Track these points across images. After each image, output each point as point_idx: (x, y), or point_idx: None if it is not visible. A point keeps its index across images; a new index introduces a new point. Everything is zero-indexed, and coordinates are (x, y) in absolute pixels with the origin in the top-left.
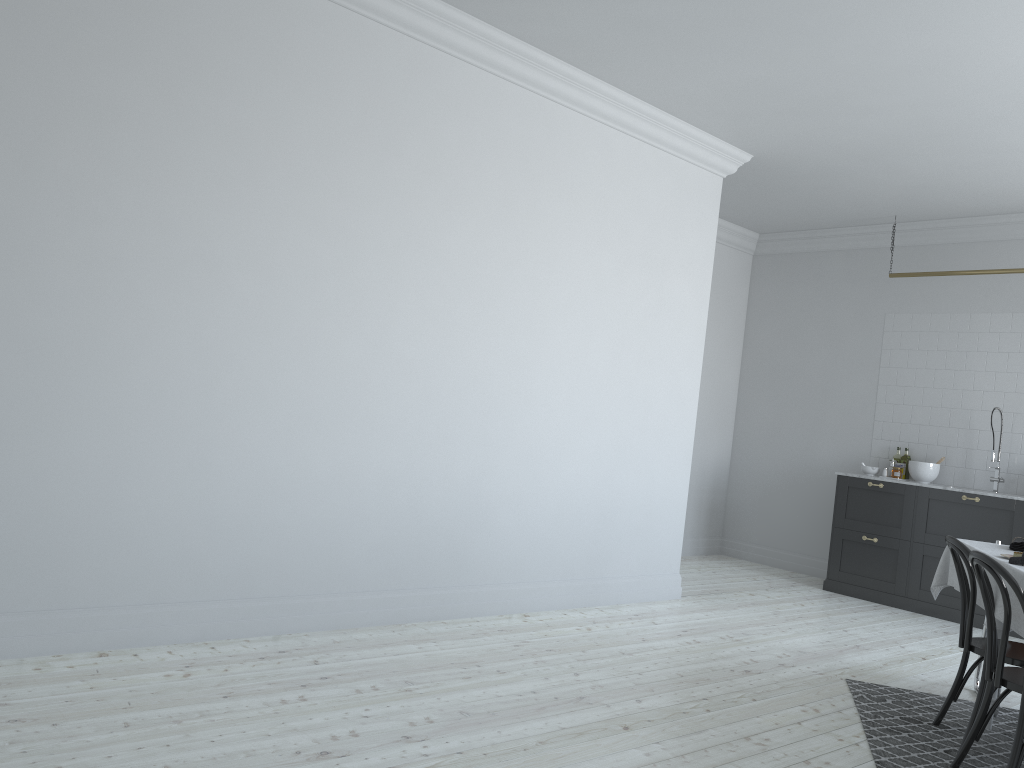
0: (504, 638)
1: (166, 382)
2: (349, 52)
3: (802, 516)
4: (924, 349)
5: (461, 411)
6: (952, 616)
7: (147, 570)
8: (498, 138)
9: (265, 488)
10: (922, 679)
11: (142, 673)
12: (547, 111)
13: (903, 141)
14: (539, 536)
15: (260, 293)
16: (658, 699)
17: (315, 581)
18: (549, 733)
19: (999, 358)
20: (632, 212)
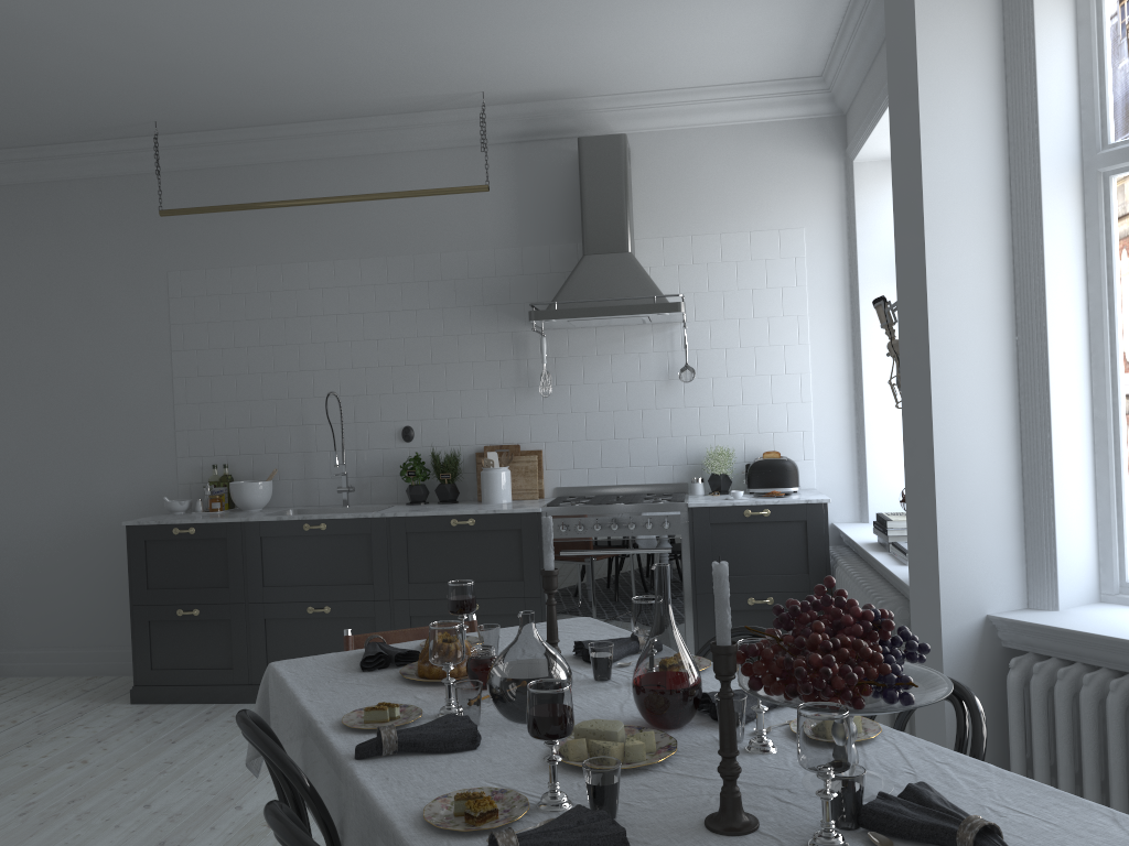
0: None
1: None
2: None
3: (93, 590)
4: (229, 320)
5: None
6: None
7: None
8: None
9: None
10: None
11: None
12: None
13: None
14: None
15: None
16: None
17: None
18: None
19: (327, 323)
20: None
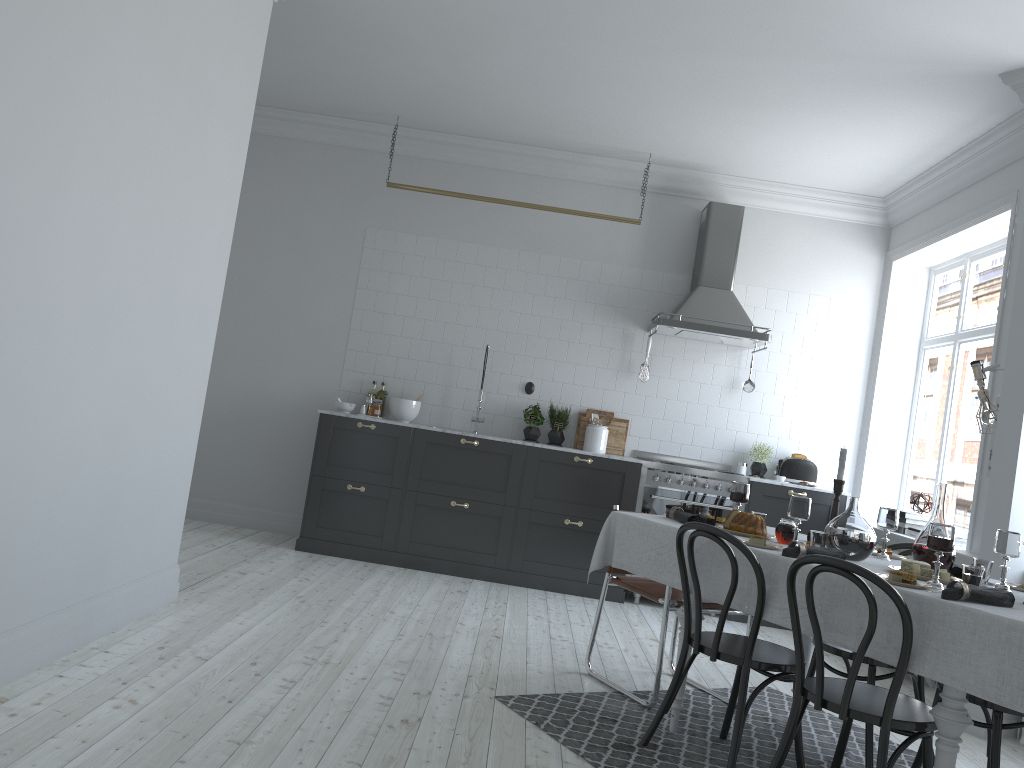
0: None
1: None
2: None
3: (251, 459)
4: (408, 274)
5: None
6: (444, 568)
7: None
8: None
9: None
10: (538, 671)
11: None
12: None
13: (506, 26)
14: (21, 549)
15: None
16: None
17: None
18: None
19: (484, 293)
20: (187, 6)
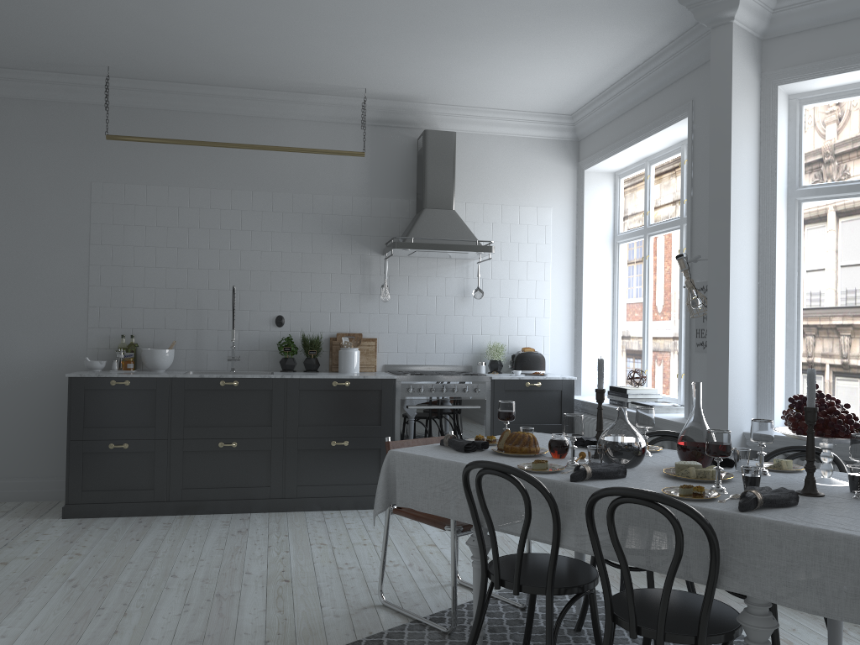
0: None
1: None
2: None
3: (1, 431)
4: (142, 225)
5: None
6: (221, 508)
7: None
8: None
9: None
10: (334, 614)
11: None
12: None
13: None
14: None
15: None
16: None
17: None
18: None
19: (223, 235)
20: None
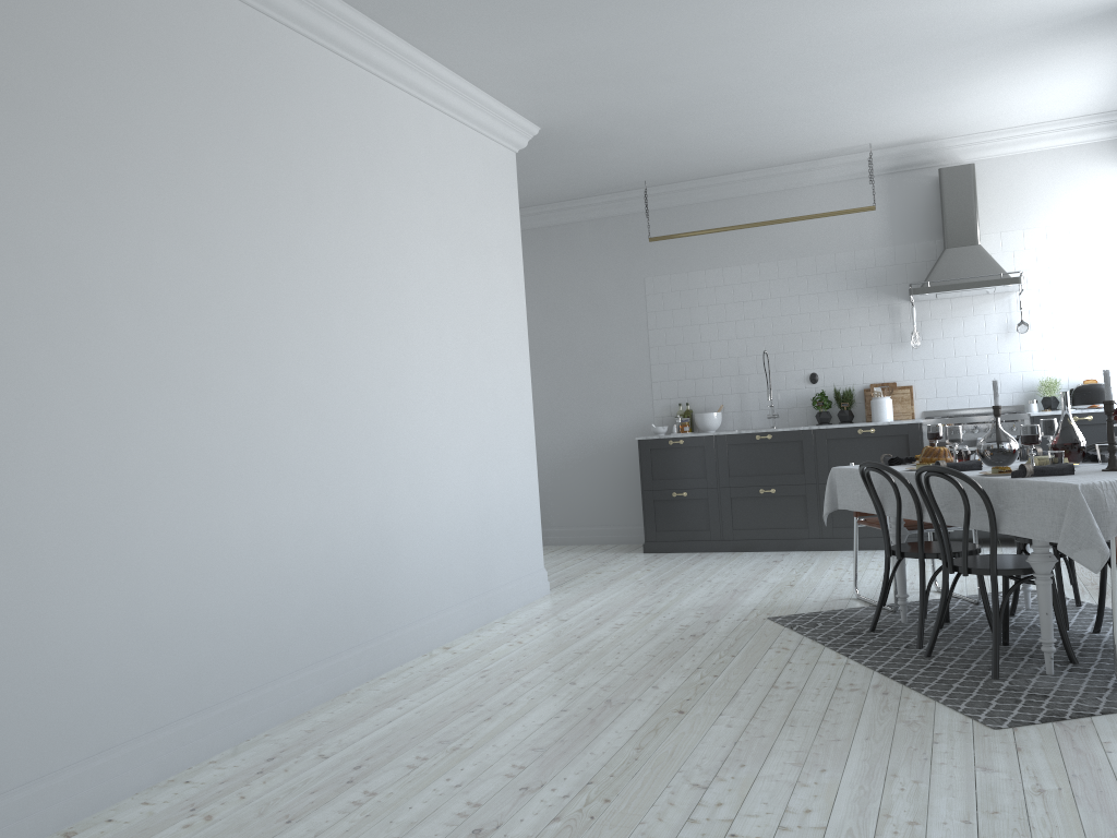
0: (461, 674)
1: (64, 463)
2: (183, 19)
3: (598, 488)
4: (687, 307)
5: (354, 438)
6: (766, 546)
7: (87, 711)
8: (336, 120)
9: (191, 573)
10: (813, 601)
11: (153, 835)
12: (372, 87)
13: (688, 107)
14: (438, 560)
15: (145, 331)
16: (667, 680)
17: (258, 670)
18: (632, 738)
19: (754, 306)
20: (455, 195)
